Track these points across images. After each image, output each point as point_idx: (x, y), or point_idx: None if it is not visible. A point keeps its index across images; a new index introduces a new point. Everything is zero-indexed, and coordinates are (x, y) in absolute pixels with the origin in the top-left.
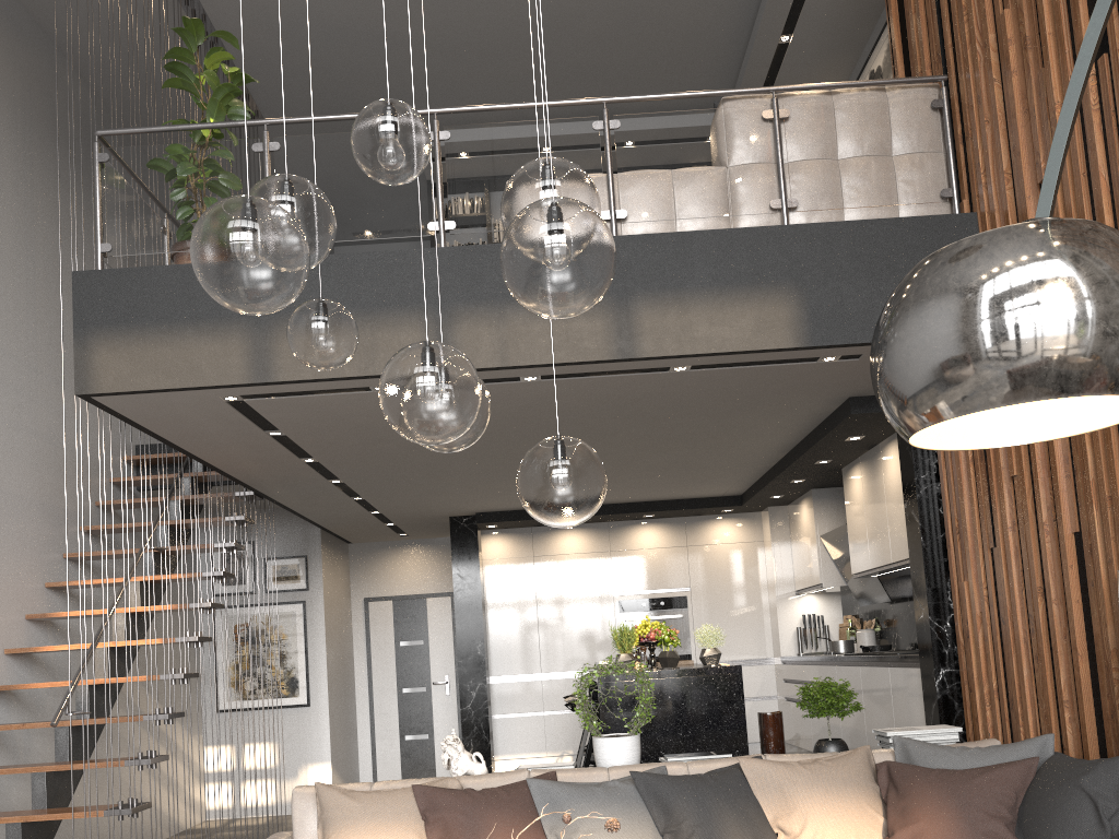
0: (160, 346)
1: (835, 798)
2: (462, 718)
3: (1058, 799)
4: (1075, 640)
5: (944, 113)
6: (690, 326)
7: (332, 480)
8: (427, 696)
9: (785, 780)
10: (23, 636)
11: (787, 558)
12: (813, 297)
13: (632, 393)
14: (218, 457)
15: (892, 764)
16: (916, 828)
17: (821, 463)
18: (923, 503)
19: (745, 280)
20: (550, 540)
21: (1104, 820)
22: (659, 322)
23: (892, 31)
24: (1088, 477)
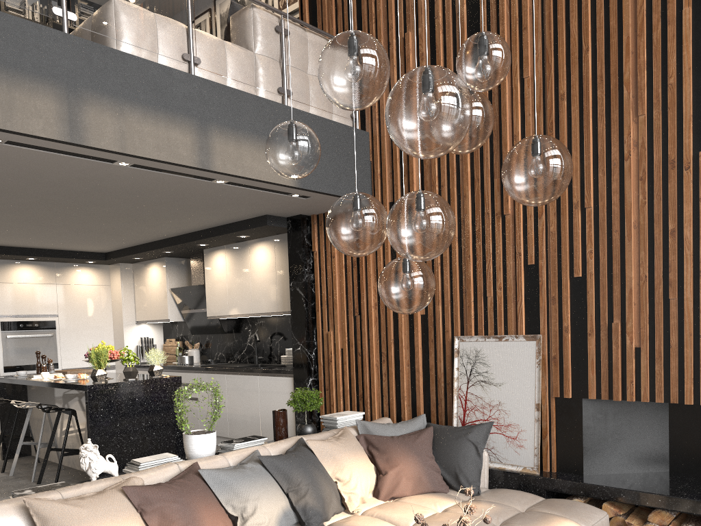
0: None
1: (358, 457)
2: None
3: (458, 446)
4: (419, 367)
5: None
6: (242, 157)
7: None
8: None
9: (335, 451)
10: None
11: (131, 299)
12: None
13: (166, 187)
14: None
15: (368, 435)
16: (398, 468)
17: (199, 245)
18: (306, 284)
19: None
20: None
21: (480, 454)
22: (225, 149)
23: None
24: (438, 289)
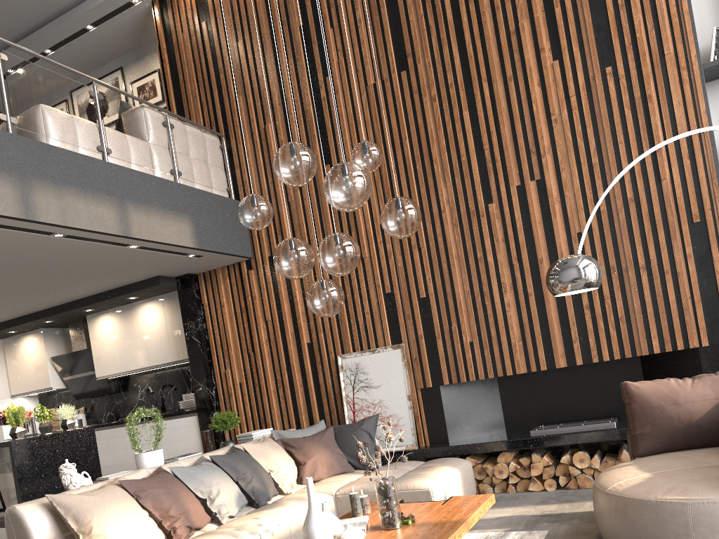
0: None
1: (282, 453)
2: None
3: (356, 435)
4: (311, 385)
5: (225, 152)
6: (152, 225)
7: None
8: None
9: (264, 449)
10: None
11: (4, 374)
12: (197, 224)
13: (83, 255)
14: None
15: (284, 439)
16: (314, 458)
17: (85, 311)
18: (200, 332)
19: (172, 207)
20: None
21: (373, 438)
22: (139, 220)
23: (170, 95)
24: (319, 321)
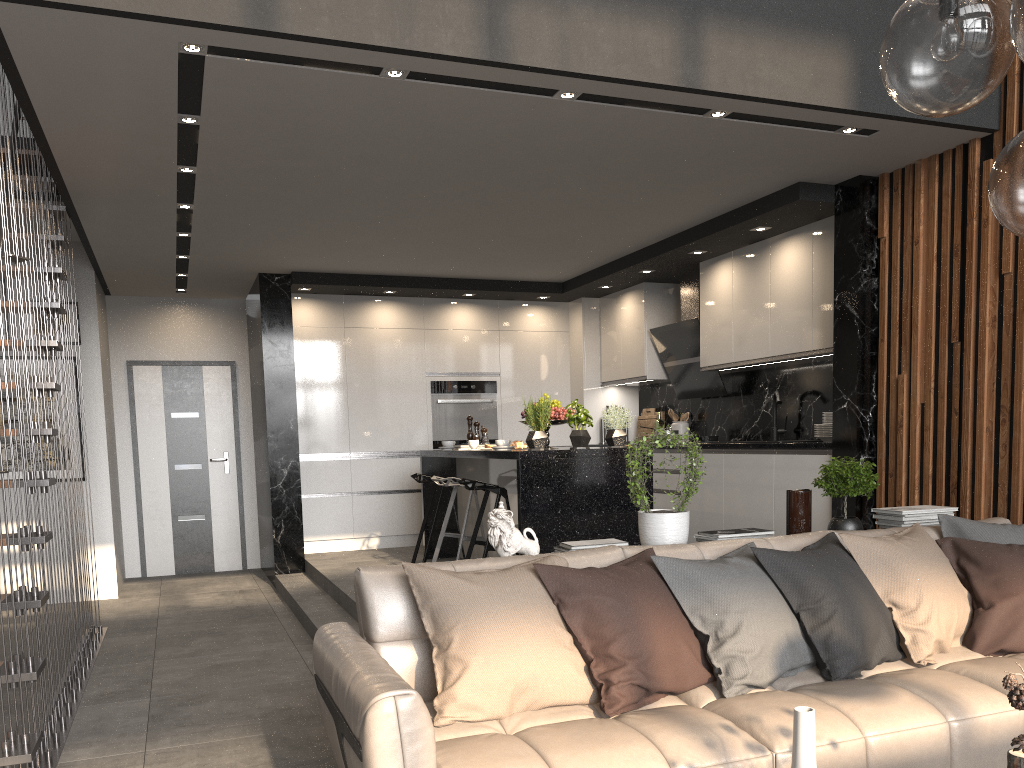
0: None
1: (937, 572)
2: (273, 497)
3: None
4: None
5: None
6: (754, 63)
7: (182, 204)
8: (204, 474)
9: (891, 556)
10: None
11: (595, 350)
12: (864, 57)
13: (634, 139)
14: (74, 145)
15: (959, 540)
16: (1018, 599)
17: (692, 254)
18: (863, 296)
19: (808, 21)
20: (362, 311)
21: None
22: (725, 52)
23: None
24: None
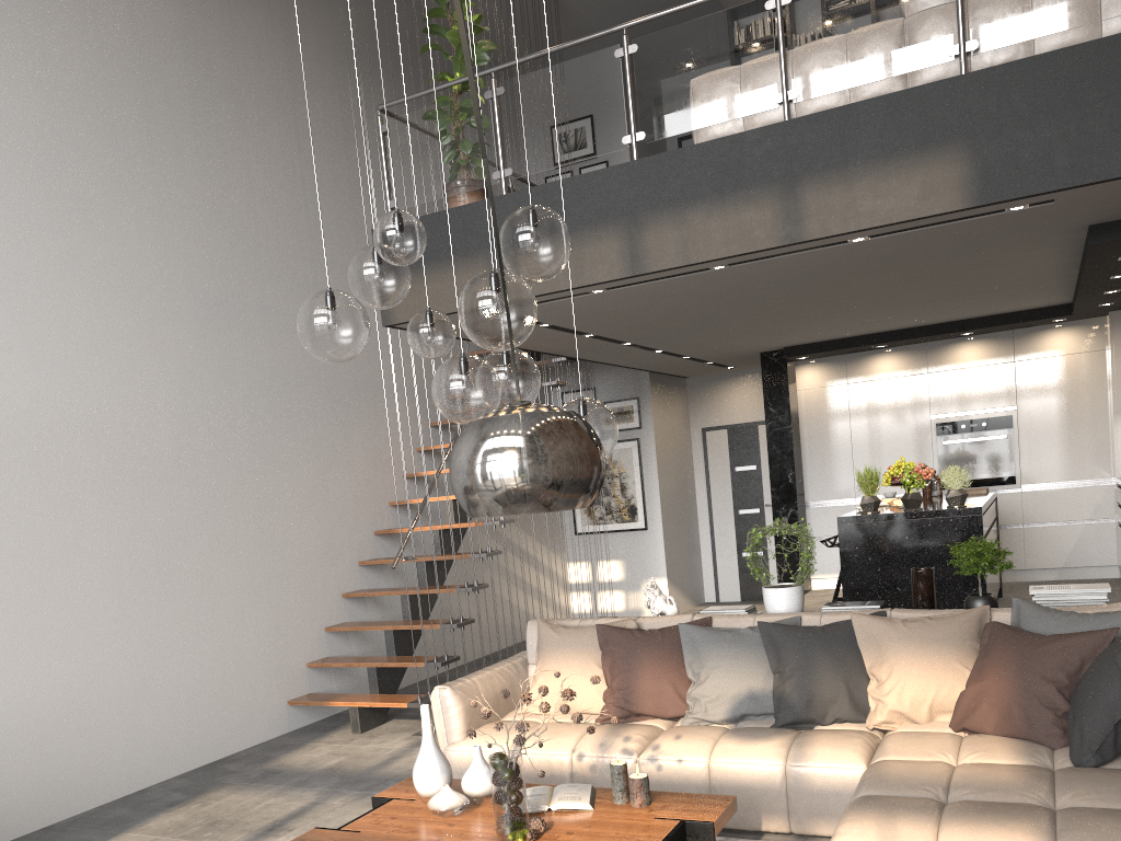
0: (432, 281)
1: (923, 653)
2: (775, 541)
3: (1098, 670)
4: None
5: None
6: (854, 202)
7: (623, 343)
8: (761, 517)
9: (883, 635)
10: (402, 490)
11: None
12: (985, 151)
13: (831, 260)
14: None
15: (993, 625)
16: (982, 685)
17: (1119, 277)
18: None
19: (912, 144)
20: (864, 366)
21: None
22: (824, 203)
23: None
24: None
